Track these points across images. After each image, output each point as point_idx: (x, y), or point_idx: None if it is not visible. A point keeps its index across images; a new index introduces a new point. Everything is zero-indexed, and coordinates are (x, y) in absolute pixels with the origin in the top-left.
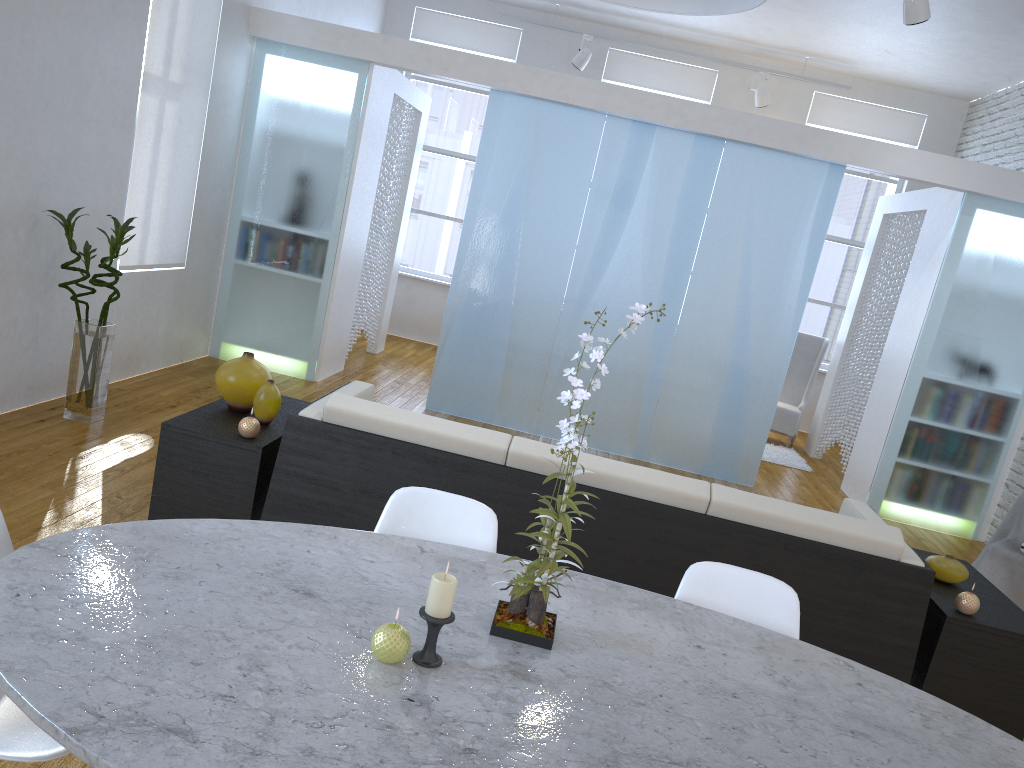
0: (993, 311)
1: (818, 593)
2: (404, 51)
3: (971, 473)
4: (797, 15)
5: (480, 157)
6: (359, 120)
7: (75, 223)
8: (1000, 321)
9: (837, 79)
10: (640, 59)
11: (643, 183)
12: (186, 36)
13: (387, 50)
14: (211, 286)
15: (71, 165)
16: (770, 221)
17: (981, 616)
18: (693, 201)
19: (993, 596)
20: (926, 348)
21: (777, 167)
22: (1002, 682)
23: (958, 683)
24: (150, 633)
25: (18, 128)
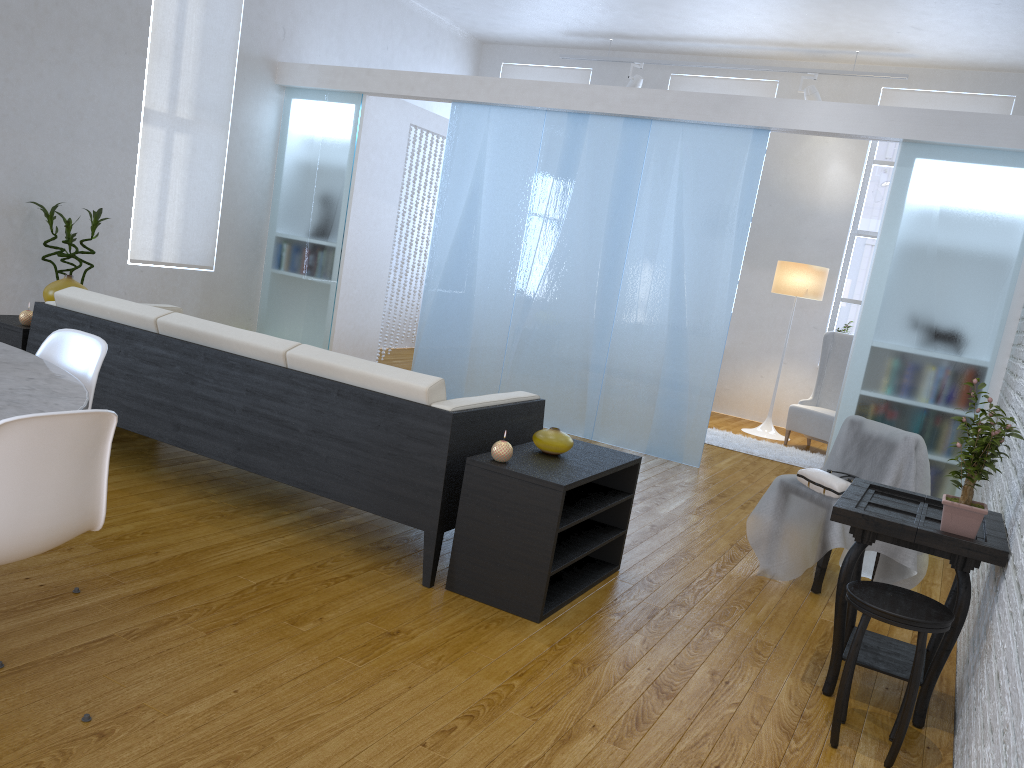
0: (944, 268)
1: (363, 436)
2: (382, 79)
3: (936, 453)
4: (791, 3)
5: (445, 162)
6: (356, 143)
7: (75, 219)
8: (953, 279)
9: (906, 71)
10: (700, 80)
11: (580, 170)
12: (194, 83)
13: (369, 80)
14: (251, 291)
15: (67, 174)
16: (698, 193)
17: (515, 465)
18: (625, 182)
19: (586, 466)
20: (871, 313)
21: (702, 139)
22: (519, 527)
23: (483, 528)
24: None
25: (7, 142)
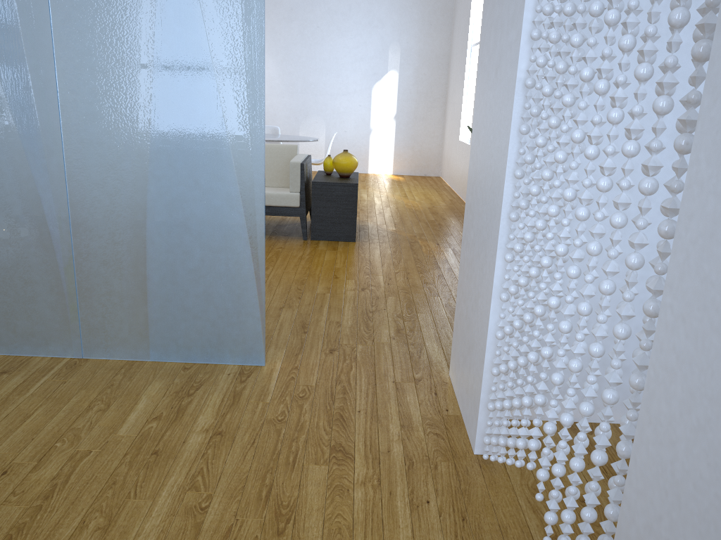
0: None
1: None
2: None
3: None
4: None
5: None
6: None
7: None
8: None
9: None
10: None
11: None
12: None
13: None
14: None
15: None
16: None
17: None
18: None
19: None
20: None
21: None
22: None
23: None
24: (290, 136)
25: None
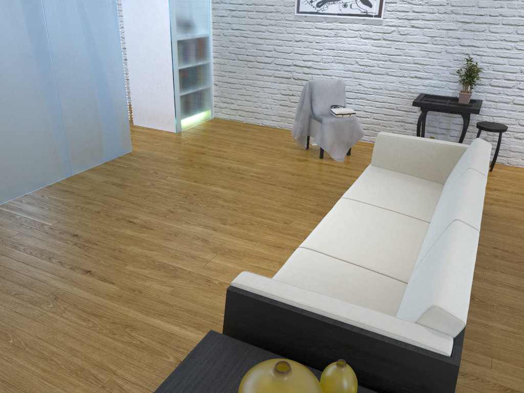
0: None
1: None
2: None
3: (204, 85)
4: None
5: None
6: None
7: None
8: None
9: None
10: None
11: None
12: None
13: None
14: None
15: None
16: None
17: None
18: None
19: None
20: (175, 22)
21: None
22: None
23: None
24: None
25: None
